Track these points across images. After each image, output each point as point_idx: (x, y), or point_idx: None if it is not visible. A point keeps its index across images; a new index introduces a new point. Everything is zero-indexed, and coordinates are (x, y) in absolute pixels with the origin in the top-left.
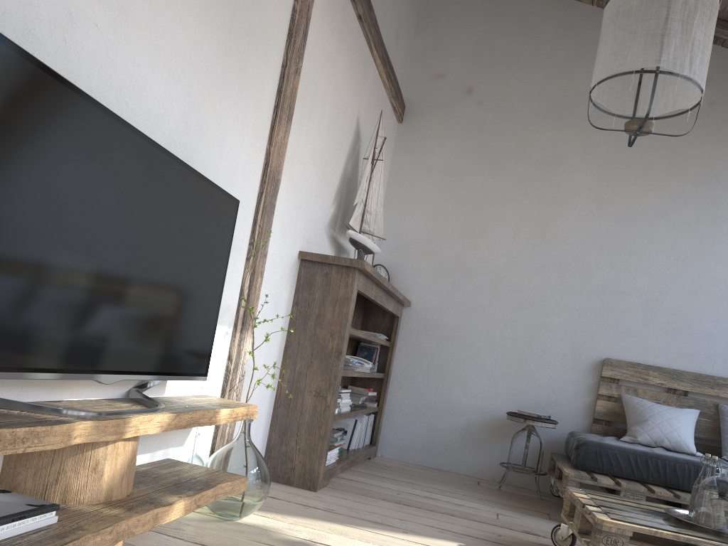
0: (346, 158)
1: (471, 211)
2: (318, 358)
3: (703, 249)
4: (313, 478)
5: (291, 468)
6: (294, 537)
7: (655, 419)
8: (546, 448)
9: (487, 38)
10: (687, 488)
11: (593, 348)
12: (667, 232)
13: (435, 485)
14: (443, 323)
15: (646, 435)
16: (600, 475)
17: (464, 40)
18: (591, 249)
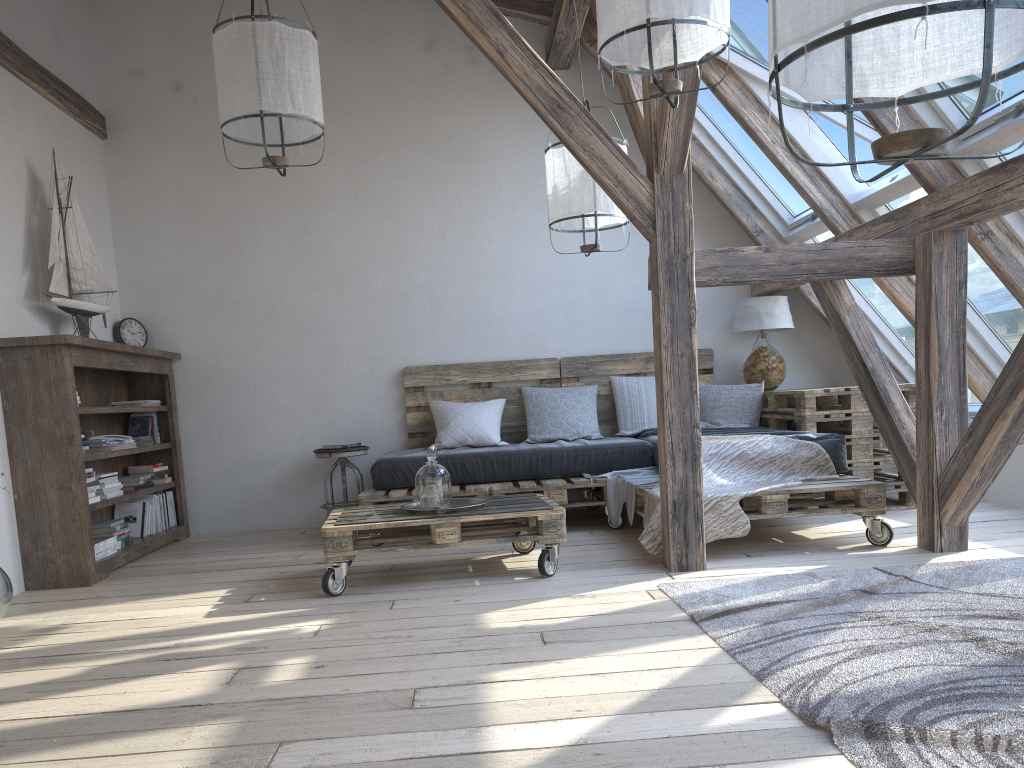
0: (26, 213)
1: (221, 233)
2: (50, 449)
3: (473, 230)
4: (83, 573)
5: (56, 570)
6: (46, 626)
7: (456, 419)
8: (370, 477)
9: (181, 18)
10: (479, 479)
11: (390, 359)
12: (434, 219)
13: (245, 547)
14: (225, 369)
15: (450, 438)
16: (398, 490)
17: (154, 23)
18: (362, 252)
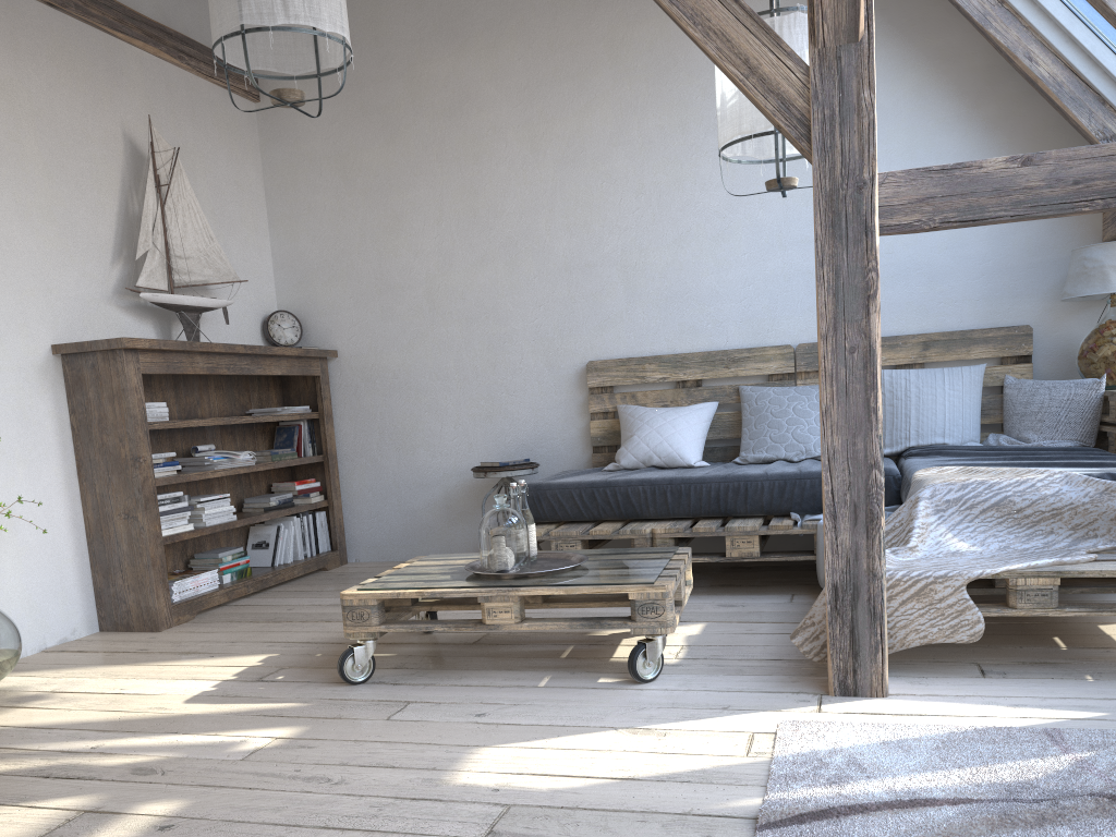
0: (120, 195)
1: (378, 203)
2: (116, 472)
3: (680, 174)
4: (152, 616)
5: (126, 610)
6: (34, 692)
7: (642, 431)
8: None
9: None
10: (648, 515)
11: (573, 351)
12: (629, 163)
13: None
14: (384, 368)
15: (630, 456)
16: (542, 526)
17: None
18: (538, 214)
